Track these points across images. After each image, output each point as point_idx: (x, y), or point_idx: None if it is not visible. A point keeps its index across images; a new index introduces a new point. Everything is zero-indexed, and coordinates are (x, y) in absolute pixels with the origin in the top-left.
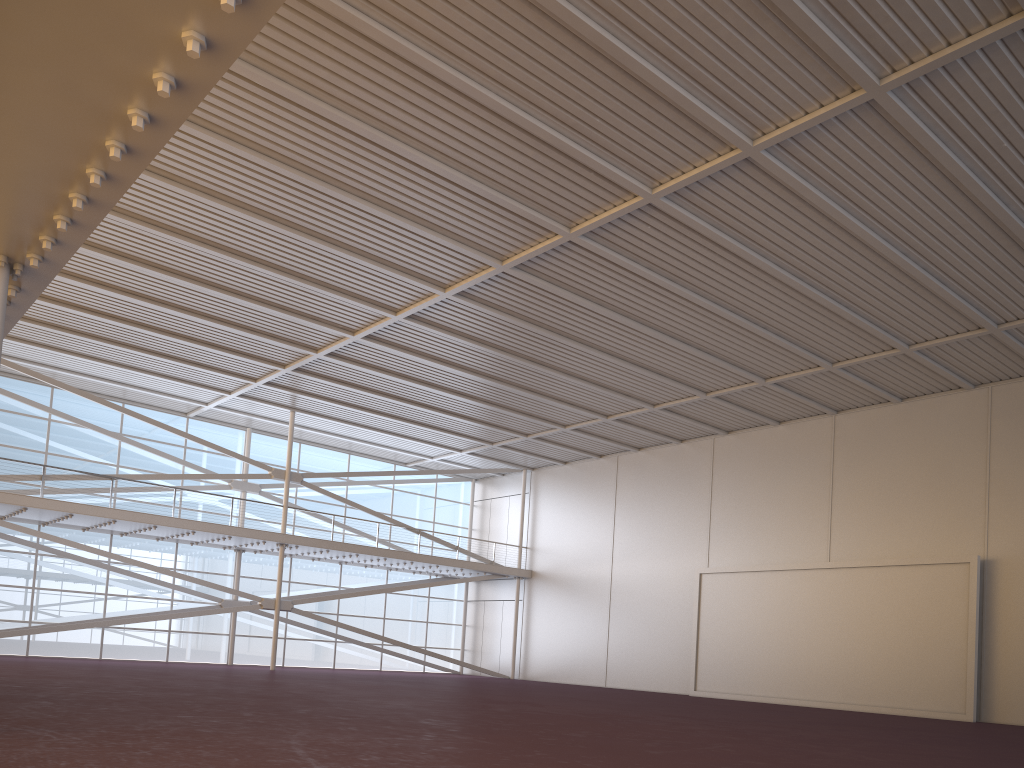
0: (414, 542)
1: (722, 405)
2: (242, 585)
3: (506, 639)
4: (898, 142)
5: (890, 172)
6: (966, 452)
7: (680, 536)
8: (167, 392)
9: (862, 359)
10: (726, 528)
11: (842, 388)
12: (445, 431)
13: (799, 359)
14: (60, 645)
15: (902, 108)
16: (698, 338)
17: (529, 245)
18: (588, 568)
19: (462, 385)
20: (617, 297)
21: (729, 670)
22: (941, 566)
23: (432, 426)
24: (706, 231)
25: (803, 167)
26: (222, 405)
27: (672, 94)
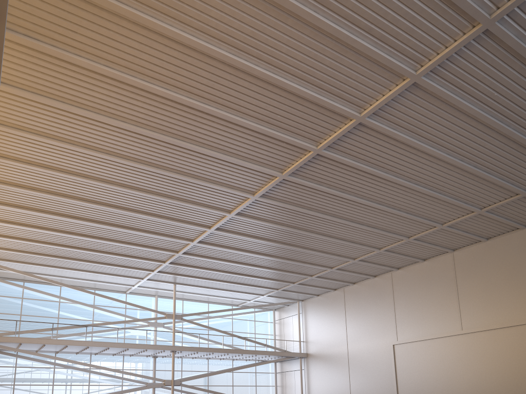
0: (245, 344)
1: (390, 254)
2: (157, 374)
3: (298, 391)
4: (437, 102)
5: (438, 118)
6: None
7: (380, 326)
8: (113, 282)
9: (457, 220)
10: (404, 319)
11: (452, 237)
12: (252, 285)
13: (423, 224)
14: None
15: (432, 84)
16: (366, 220)
17: (264, 184)
18: (335, 348)
19: (253, 260)
20: (317, 204)
21: None
22: (524, 325)
23: (245, 284)
24: (351, 163)
25: (391, 123)
26: (141, 285)
27: (311, 97)
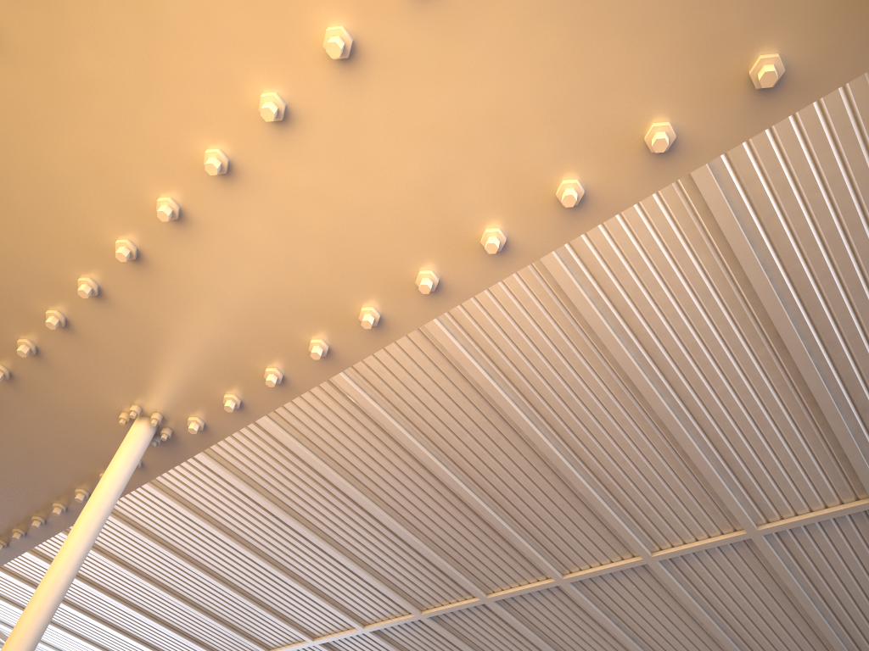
0: None
1: None
2: None
3: None
4: None
5: (863, 574)
6: None
7: None
8: None
9: None
10: None
11: None
12: None
13: None
14: None
15: None
16: None
17: (518, 583)
18: None
19: None
20: (576, 646)
21: None
22: None
23: None
24: (685, 598)
25: (790, 556)
26: None
27: (707, 472)
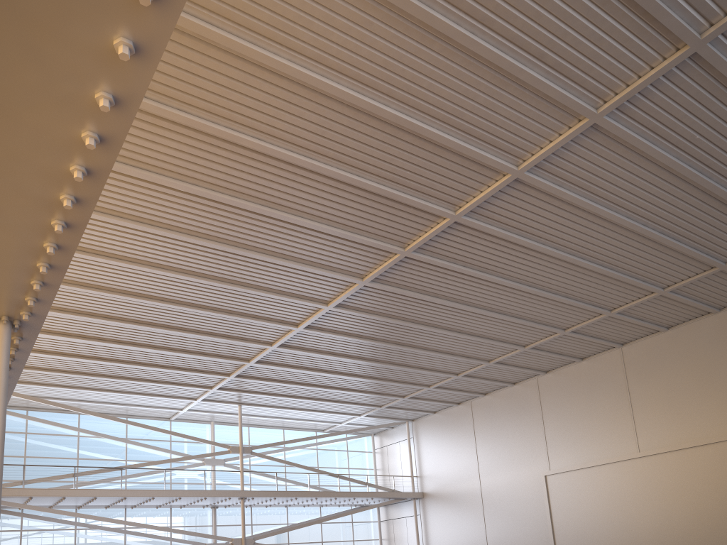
0: (336, 484)
1: (537, 353)
2: (219, 531)
3: (412, 544)
4: (620, 149)
5: (619, 170)
6: (724, 357)
7: (525, 451)
8: (154, 405)
9: (631, 304)
10: (558, 440)
11: (622, 327)
12: (346, 403)
13: (585, 311)
14: None
15: (617, 125)
16: (510, 308)
17: (379, 264)
18: (463, 484)
19: (352, 368)
20: (446, 289)
21: (580, 544)
22: (725, 442)
23: (336, 400)
24: (499, 233)
25: (557, 178)
26: (192, 408)
27: (455, 145)
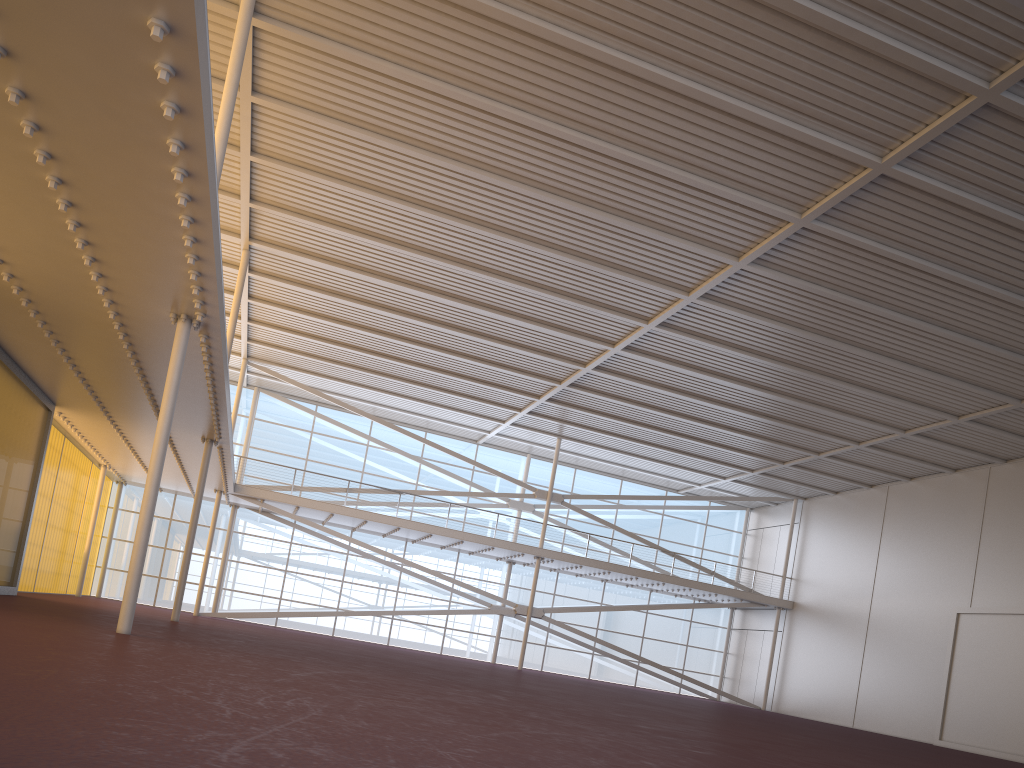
0: (680, 566)
1: (982, 430)
2: (511, 594)
3: (763, 670)
4: None
5: None
6: None
7: (944, 572)
8: (456, 422)
9: None
10: (994, 566)
11: None
12: (701, 458)
13: None
14: (358, 630)
15: None
16: (921, 358)
17: (708, 276)
18: (847, 602)
19: (700, 412)
20: (814, 320)
21: (978, 721)
22: None
23: (688, 453)
24: (873, 249)
25: (950, 176)
26: (502, 433)
27: (777, 127)
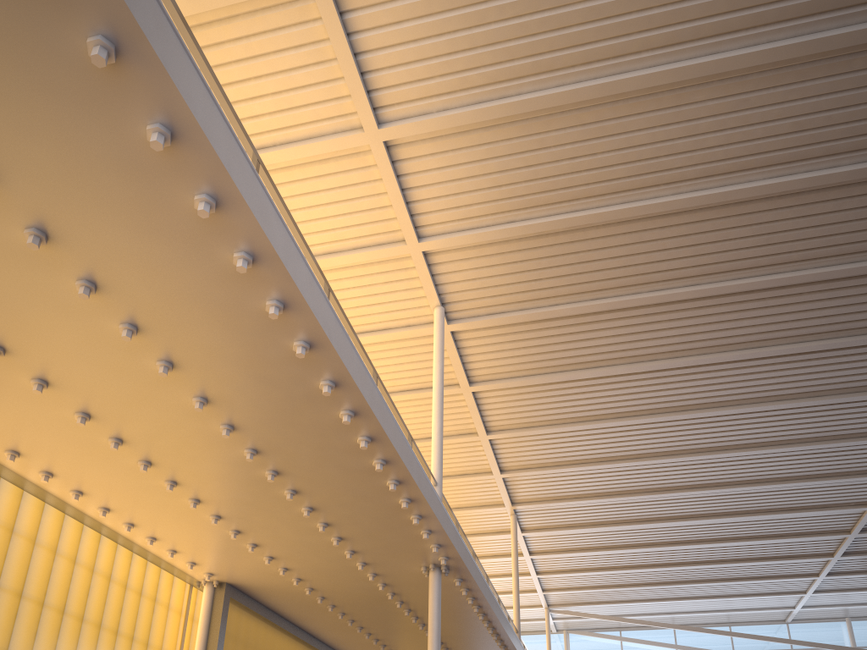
0: None
1: None
2: None
3: None
4: None
5: None
6: None
7: None
8: (755, 607)
9: None
10: None
11: None
12: None
13: None
14: None
15: None
16: None
17: None
18: None
19: None
20: None
21: None
22: None
23: None
24: None
25: None
26: (807, 604)
27: None
